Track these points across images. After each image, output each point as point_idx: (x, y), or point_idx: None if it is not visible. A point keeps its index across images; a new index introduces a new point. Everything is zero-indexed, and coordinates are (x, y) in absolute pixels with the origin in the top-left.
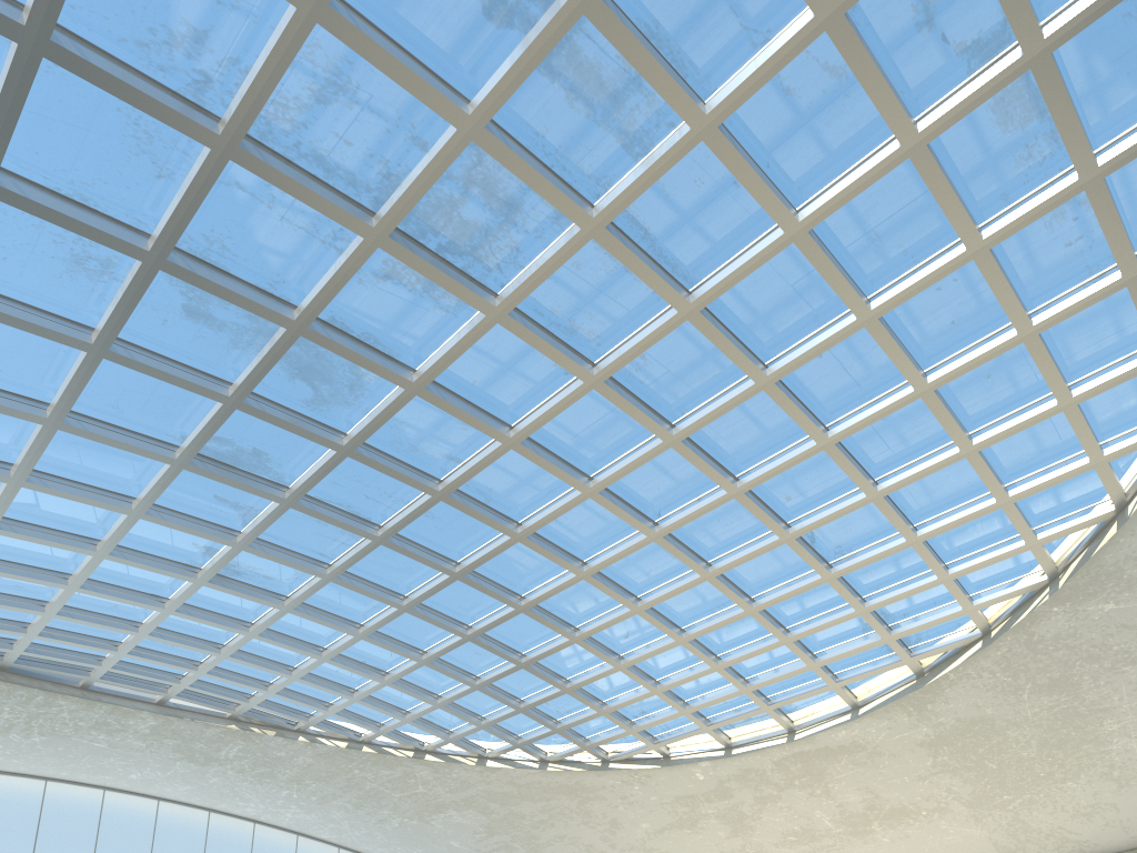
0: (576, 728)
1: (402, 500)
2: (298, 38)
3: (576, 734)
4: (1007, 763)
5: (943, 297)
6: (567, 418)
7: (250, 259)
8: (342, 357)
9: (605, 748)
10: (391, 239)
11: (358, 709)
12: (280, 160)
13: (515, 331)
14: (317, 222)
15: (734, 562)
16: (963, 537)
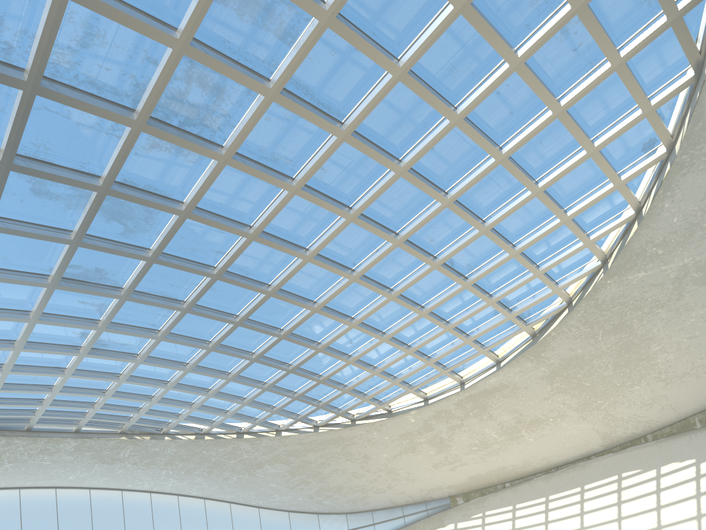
0: (332, 403)
1: (194, 283)
2: (59, 11)
3: (332, 407)
4: (596, 381)
5: (502, 97)
6: (284, 214)
7: (64, 152)
8: (135, 203)
9: (352, 412)
10: (148, 125)
11: (197, 414)
12: (68, 88)
13: (239, 168)
14: (100, 122)
15: (406, 286)
16: (544, 245)
